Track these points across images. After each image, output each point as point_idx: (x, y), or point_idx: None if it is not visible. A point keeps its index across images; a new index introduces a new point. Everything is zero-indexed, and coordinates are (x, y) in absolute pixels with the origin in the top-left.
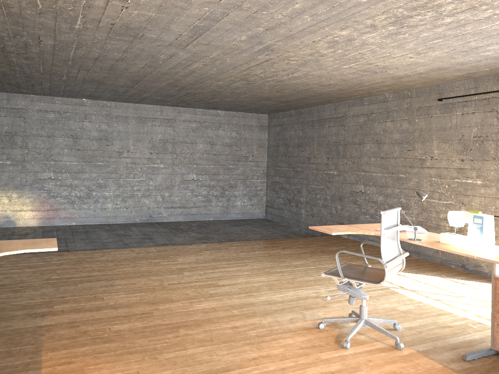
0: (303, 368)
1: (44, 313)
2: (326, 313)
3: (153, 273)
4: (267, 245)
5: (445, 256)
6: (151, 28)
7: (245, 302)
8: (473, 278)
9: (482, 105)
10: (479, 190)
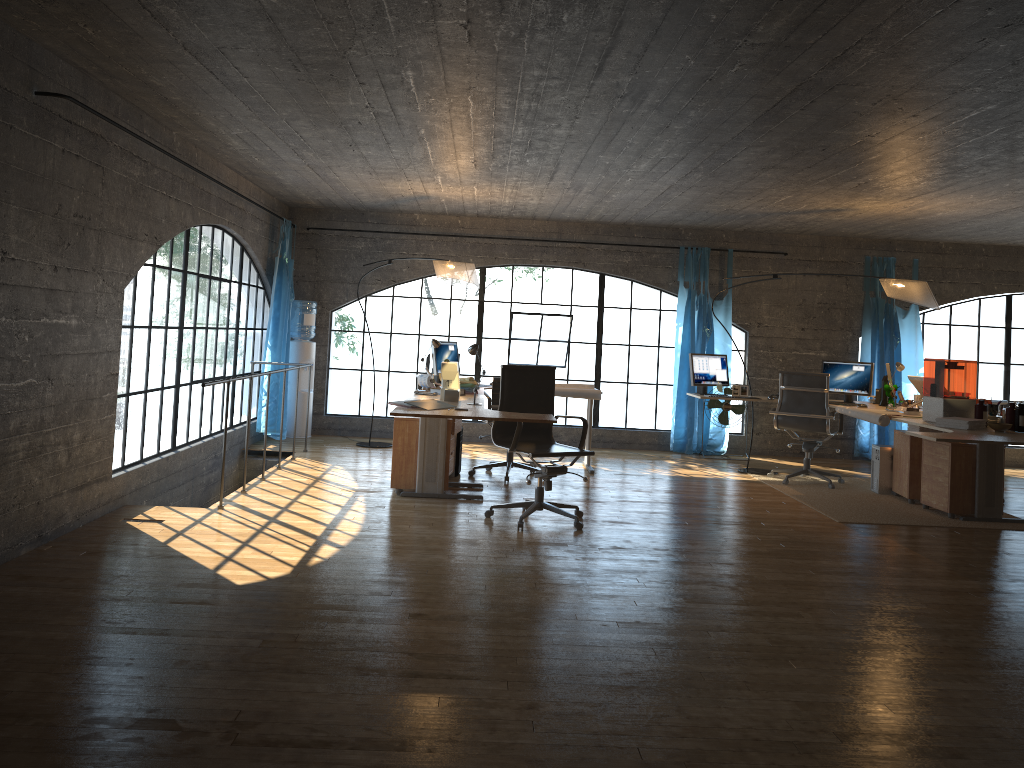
0: (643, 515)
1: (998, 595)
2: (544, 537)
3: (856, 652)
4: (280, 766)
5: (11, 535)
6: (850, 115)
7: (651, 563)
8: (110, 534)
9: (89, 147)
10: (73, 340)
